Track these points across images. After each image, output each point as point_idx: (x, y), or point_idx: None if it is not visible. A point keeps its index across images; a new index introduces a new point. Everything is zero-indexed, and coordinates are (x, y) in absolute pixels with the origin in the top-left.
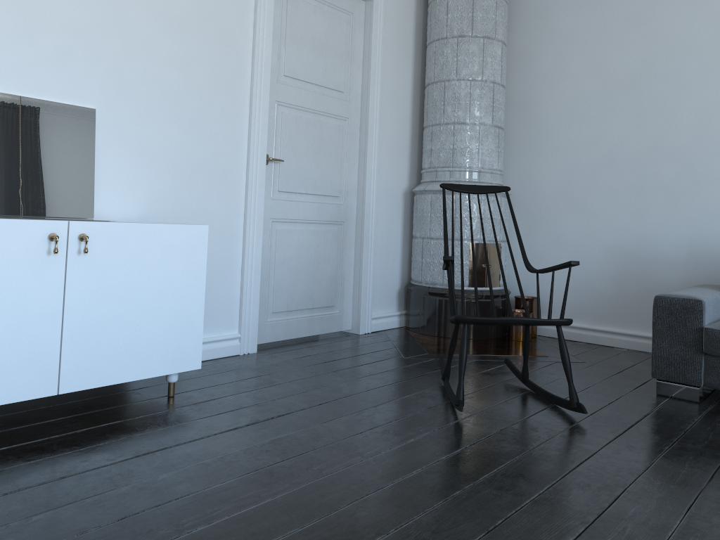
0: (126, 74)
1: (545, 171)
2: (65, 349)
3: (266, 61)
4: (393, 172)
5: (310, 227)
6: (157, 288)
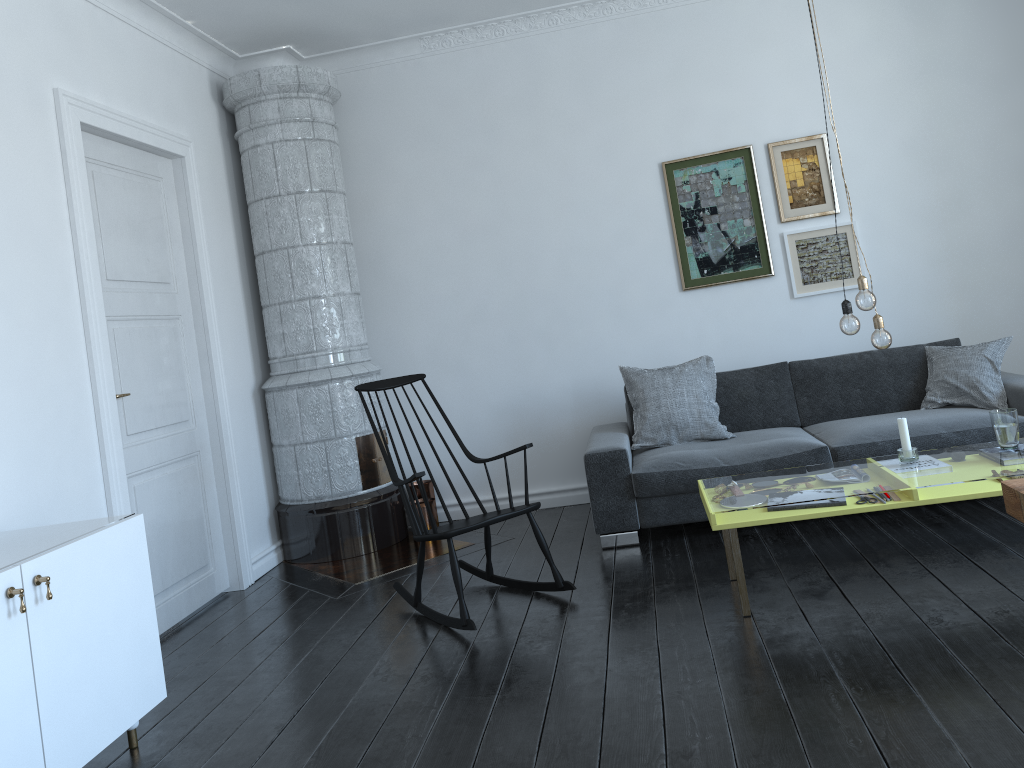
0: None
1: (413, 334)
2: (46, 732)
3: (95, 269)
4: (238, 370)
5: (167, 470)
6: (113, 614)
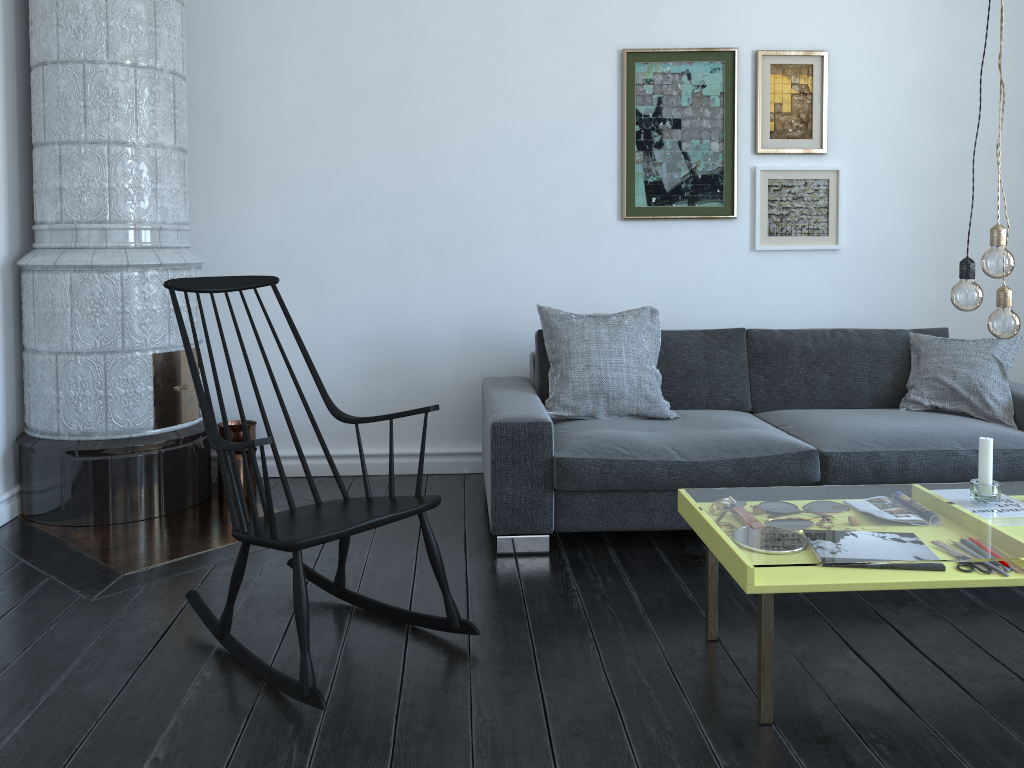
0: None
1: (255, 221)
2: None
3: None
4: None
5: None
6: None
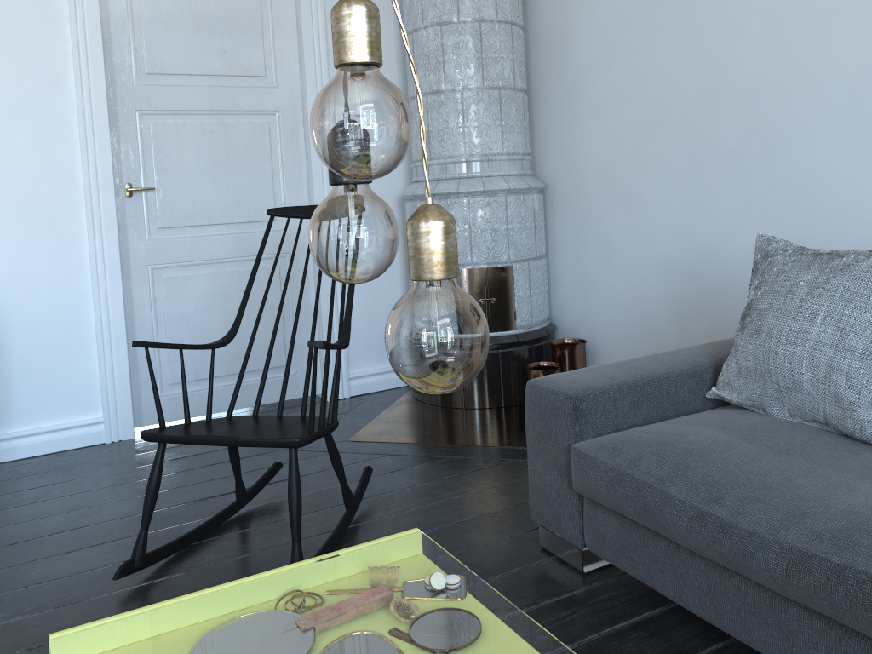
0: None
1: (587, 144)
2: None
3: (95, 63)
4: None
5: (225, 267)
6: None
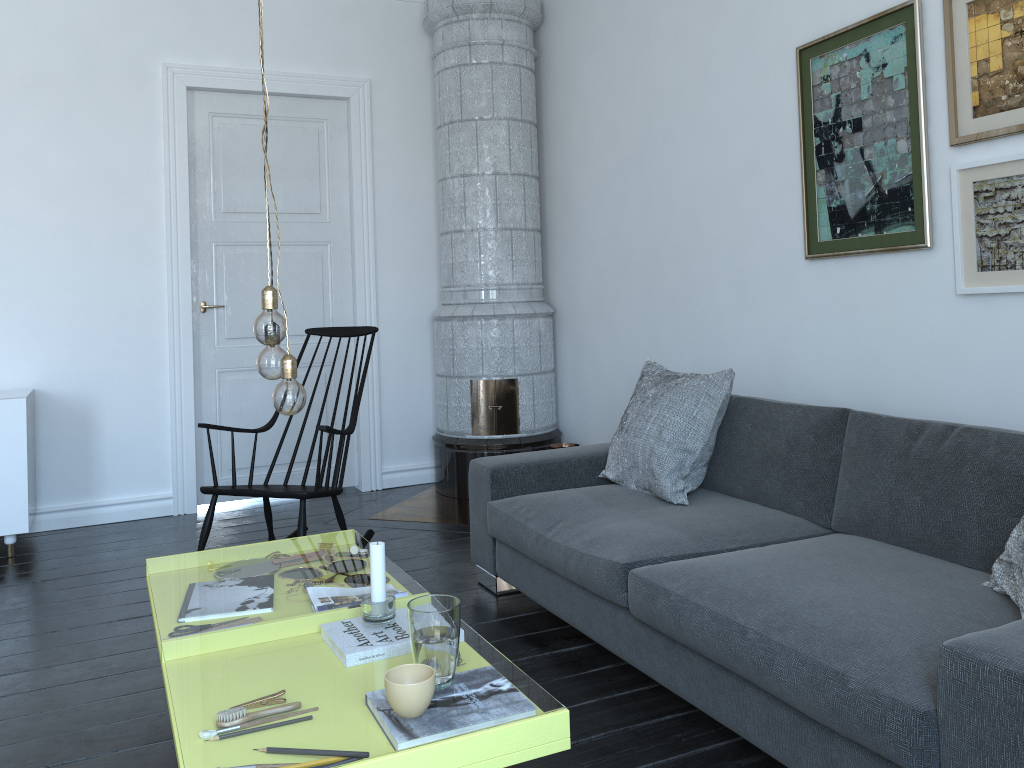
0: (8, 253)
1: (583, 278)
2: None
3: (182, 205)
4: (410, 295)
5: None
6: None
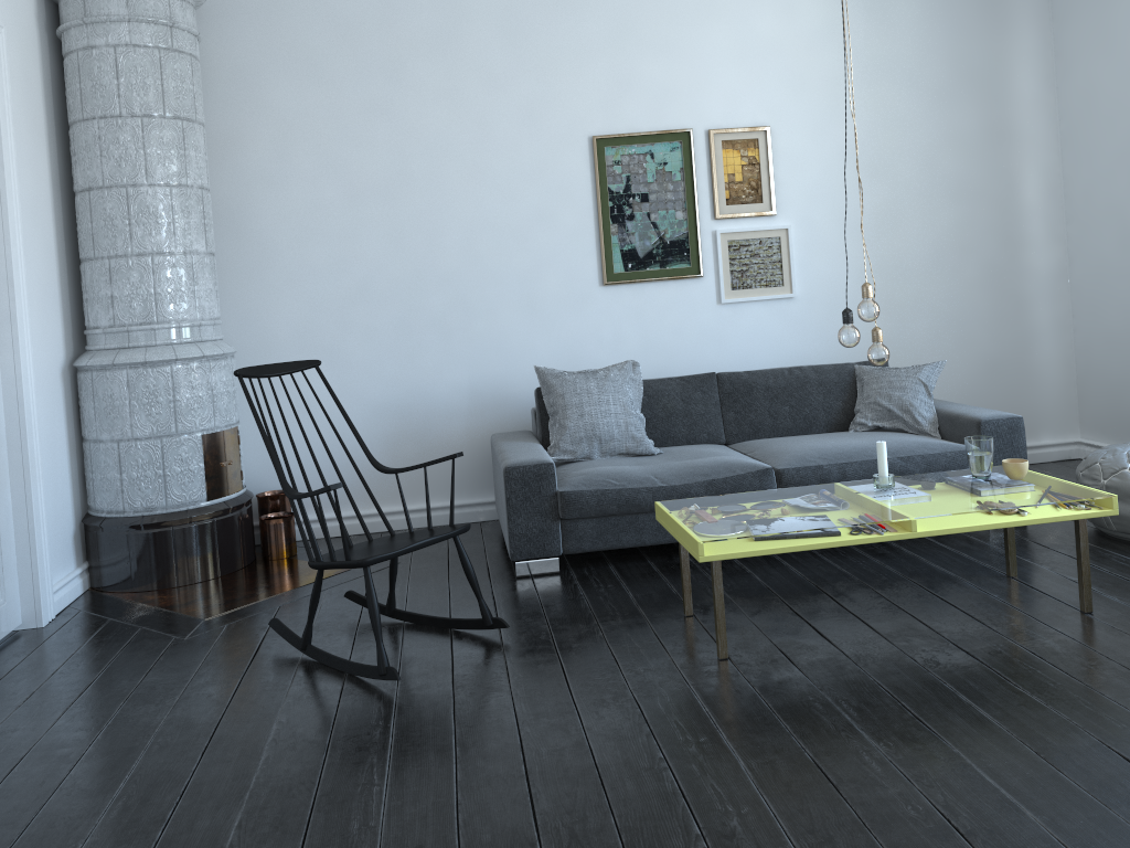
0: None
1: (276, 310)
2: None
3: None
4: (47, 340)
5: None
6: None
